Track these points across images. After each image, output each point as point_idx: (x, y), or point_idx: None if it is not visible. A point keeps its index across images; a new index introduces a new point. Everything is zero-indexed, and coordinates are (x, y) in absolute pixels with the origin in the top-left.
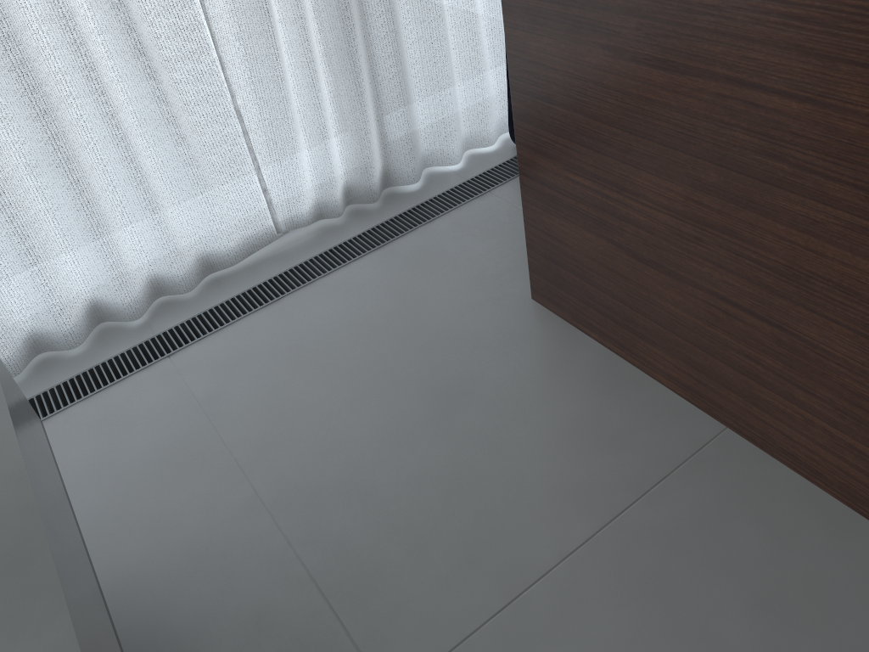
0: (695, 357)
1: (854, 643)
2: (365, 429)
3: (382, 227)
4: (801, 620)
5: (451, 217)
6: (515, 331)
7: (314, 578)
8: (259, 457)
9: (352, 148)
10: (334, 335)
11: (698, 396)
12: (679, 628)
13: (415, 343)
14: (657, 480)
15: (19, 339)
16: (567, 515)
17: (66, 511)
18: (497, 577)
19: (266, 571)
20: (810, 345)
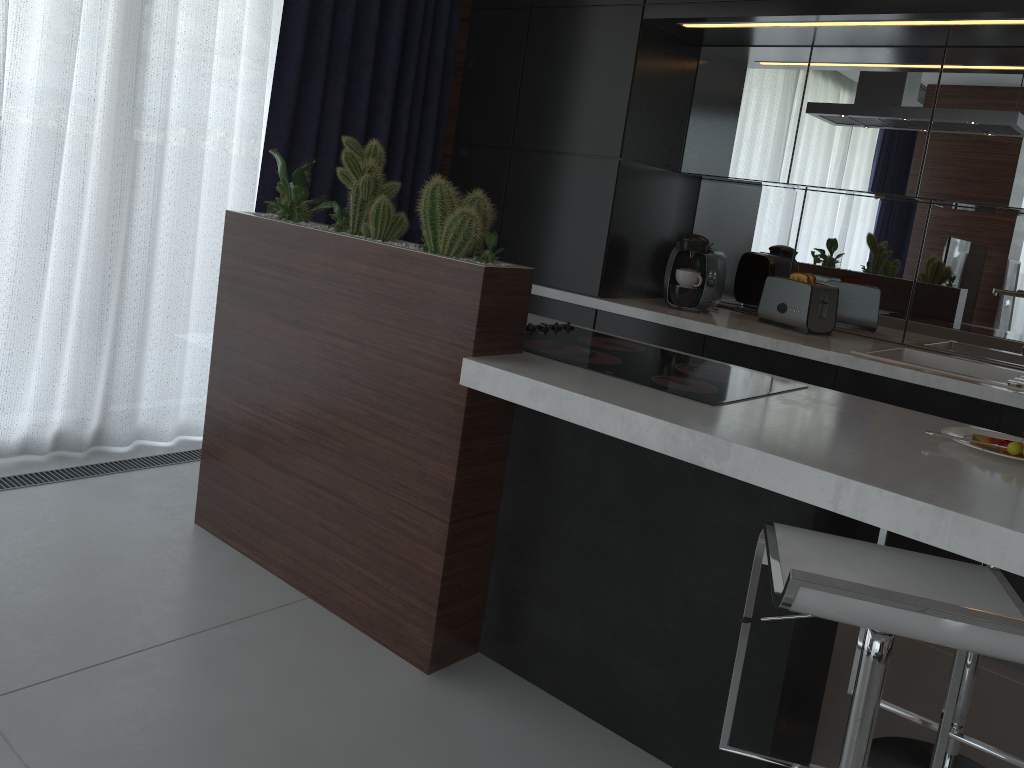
0: (295, 539)
1: (337, 689)
2: (14, 574)
3: (81, 468)
4: (308, 679)
5: (148, 471)
6: (172, 537)
7: None
8: None
9: (76, 398)
10: (8, 523)
11: (294, 575)
12: (222, 679)
13: (82, 534)
14: (244, 616)
15: None
16: (166, 627)
17: None
18: (95, 652)
19: None
20: (354, 505)
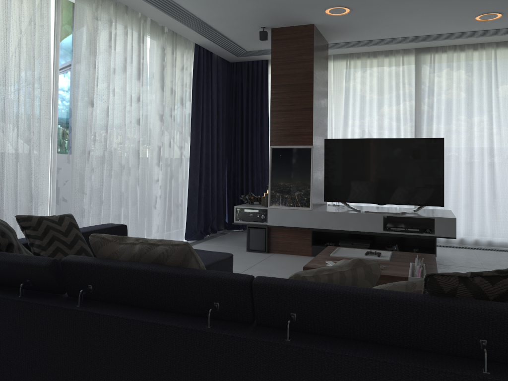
0: None
1: None
2: (504, 260)
3: None
4: None
5: None
6: None
7: (481, 263)
8: (481, 257)
9: None
10: None
11: None
12: None
13: None
14: None
15: None
16: None
17: None
18: None
19: (473, 261)
20: None
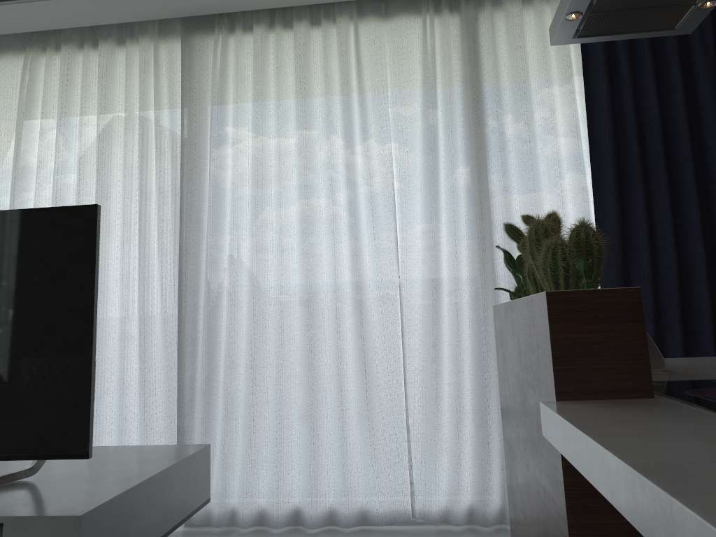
0: None
1: None
2: None
3: None
4: None
5: None
6: None
7: None
8: None
9: (478, 479)
10: None
11: None
12: None
13: None
14: None
15: (255, 508)
16: None
17: (178, 510)
18: None
19: None
20: None
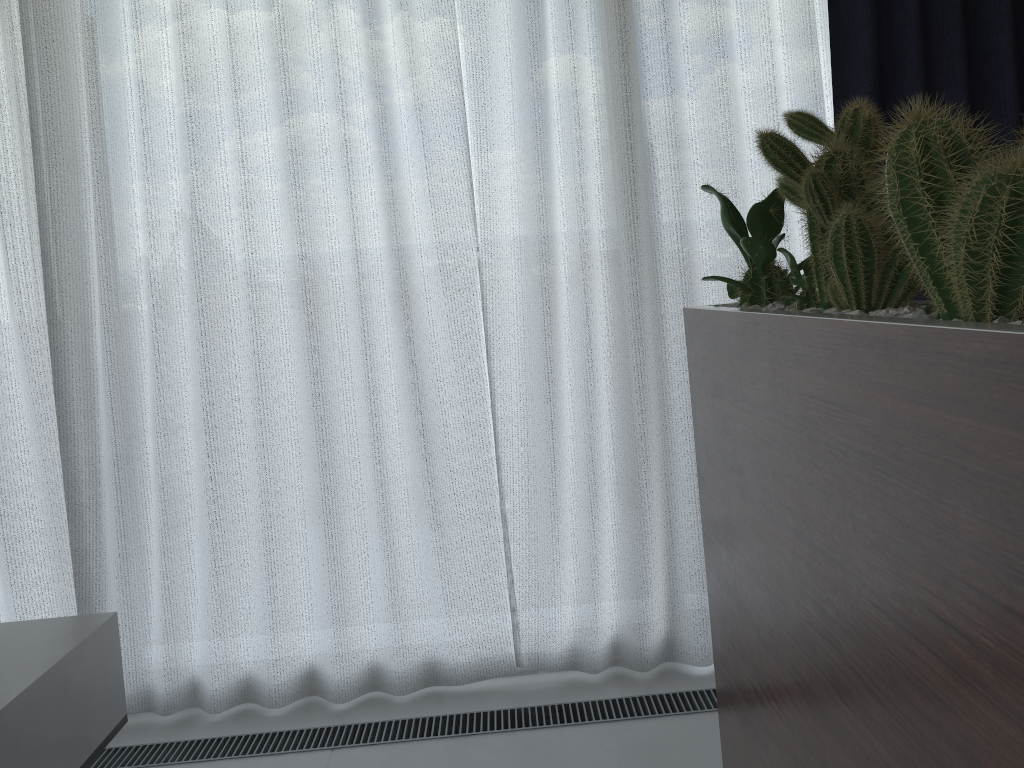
0: None
1: None
2: None
3: (631, 700)
4: None
5: (715, 717)
6: None
7: None
8: None
9: (628, 594)
10: None
11: None
12: None
13: None
14: None
15: (234, 676)
16: None
17: None
18: None
19: None
20: None
